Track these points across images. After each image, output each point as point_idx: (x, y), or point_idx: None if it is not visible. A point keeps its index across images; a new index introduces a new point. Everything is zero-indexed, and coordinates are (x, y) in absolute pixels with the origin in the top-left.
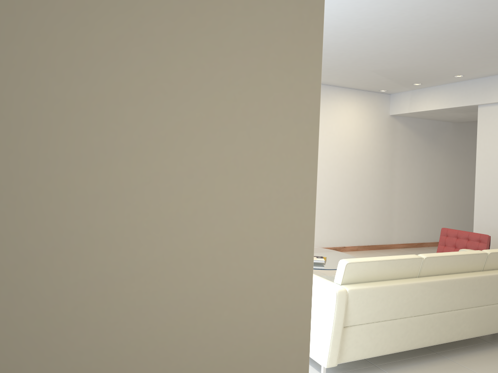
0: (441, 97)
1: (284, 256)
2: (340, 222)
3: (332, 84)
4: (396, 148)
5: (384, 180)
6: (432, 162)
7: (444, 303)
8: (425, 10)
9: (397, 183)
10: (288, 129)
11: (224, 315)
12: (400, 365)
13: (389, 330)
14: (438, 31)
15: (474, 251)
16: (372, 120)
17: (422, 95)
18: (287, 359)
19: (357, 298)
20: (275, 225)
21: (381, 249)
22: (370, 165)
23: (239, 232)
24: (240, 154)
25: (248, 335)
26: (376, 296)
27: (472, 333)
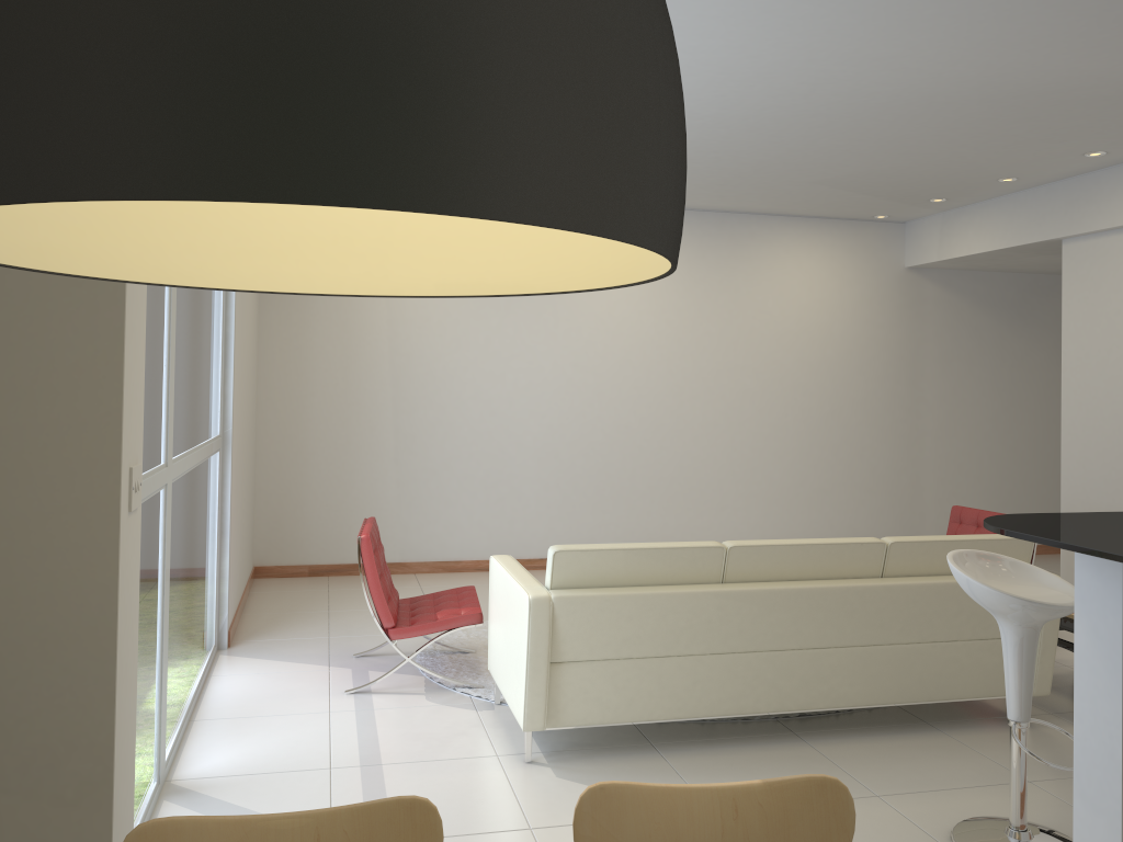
0: (994, 226)
1: (79, 486)
2: (793, 500)
3: (762, 211)
4: (923, 339)
5: (898, 409)
6: (1020, 367)
7: (779, 634)
8: (787, 78)
9: (930, 415)
10: (80, 348)
11: (3, 545)
12: (699, 746)
13: (656, 676)
14: (857, 107)
15: (856, 539)
16: (861, 280)
17: (961, 222)
18: (87, 600)
19: (574, 613)
20: (65, 452)
21: None
22: (861, 378)
23: (19, 459)
24: (18, 377)
25: (34, 569)
26: (615, 611)
27: (862, 698)
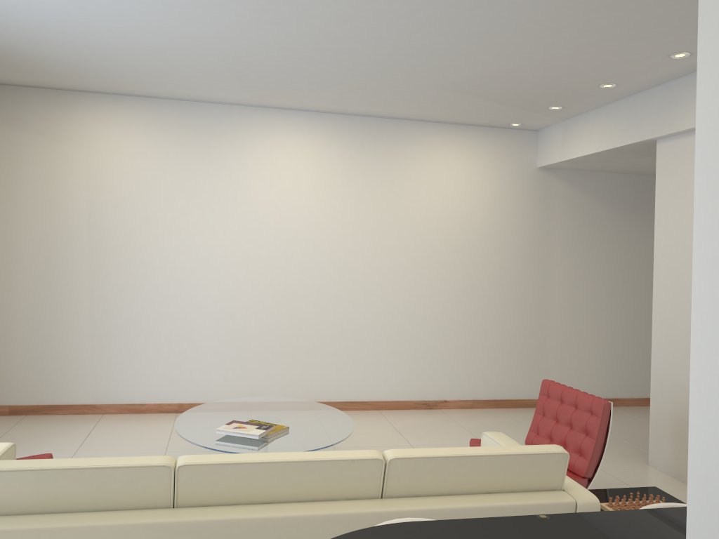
0: (602, 130)
1: None
2: (437, 357)
3: (415, 118)
4: (552, 227)
5: (528, 283)
6: (633, 252)
7: None
8: None
9: (556, 290)
10: None
11: None
12: None
13: None
14: None
15: (349, 454)
16: (500, 177)
17: (578, 128)
18: None
19: None
20: None
21: (522, 408)
22: (498, 257)
23: None
24: None
25: None
26: None
27: None
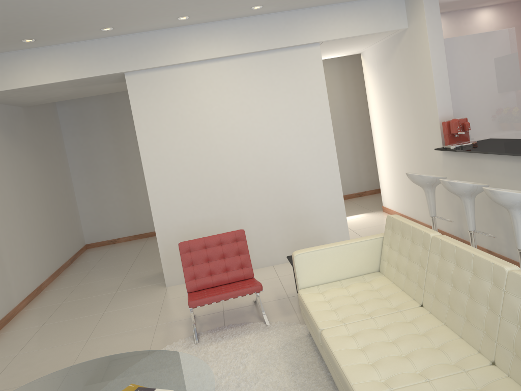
0: (64, 63)
1: None
2: None
3: None
4: None
5: None
6: (20, 167)
7: None
8: None
9: None
10: None
11: None
12: None
13: None
14: None
15: (447, 238)
16: None
17: (25, 61)
18: None
19: None
20: None
21: (8, 324)
22: None
23: None
24: None
25: None
26: None
27: None
